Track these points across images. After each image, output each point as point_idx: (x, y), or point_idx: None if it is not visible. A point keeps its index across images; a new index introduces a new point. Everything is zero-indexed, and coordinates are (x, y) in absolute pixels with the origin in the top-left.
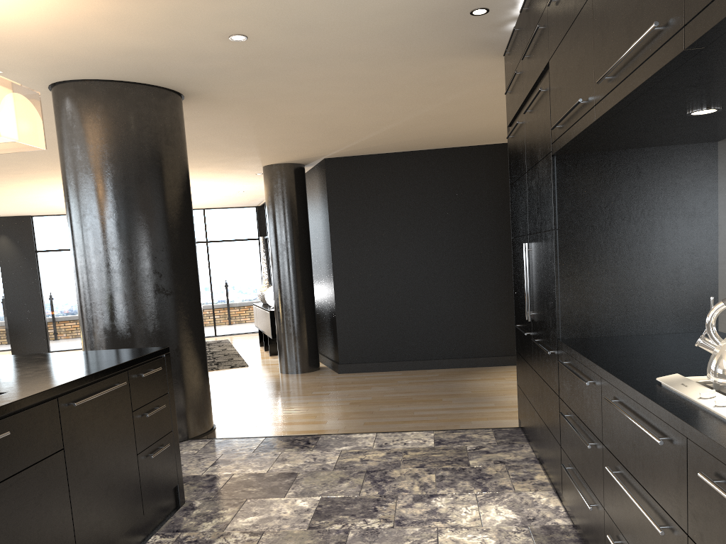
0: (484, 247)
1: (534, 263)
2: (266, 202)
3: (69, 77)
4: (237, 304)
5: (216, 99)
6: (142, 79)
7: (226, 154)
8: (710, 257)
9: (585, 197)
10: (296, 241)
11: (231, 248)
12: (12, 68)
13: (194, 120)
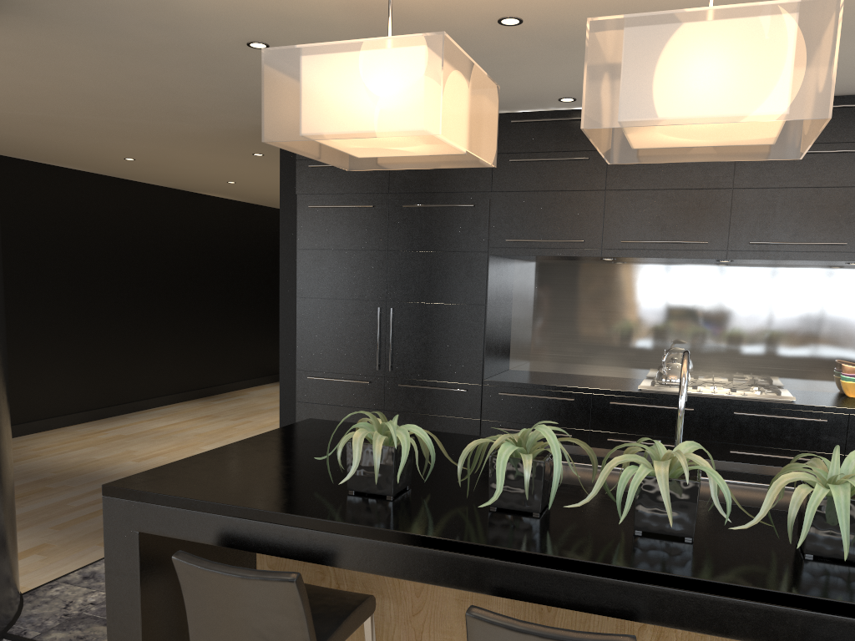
0: None
1: (409, 325)
2: None
3: None
4: None
5: None
6: None
7: None
8: (510, 326)
9: (493, 285)
10: None
11: None
12: None
13: None
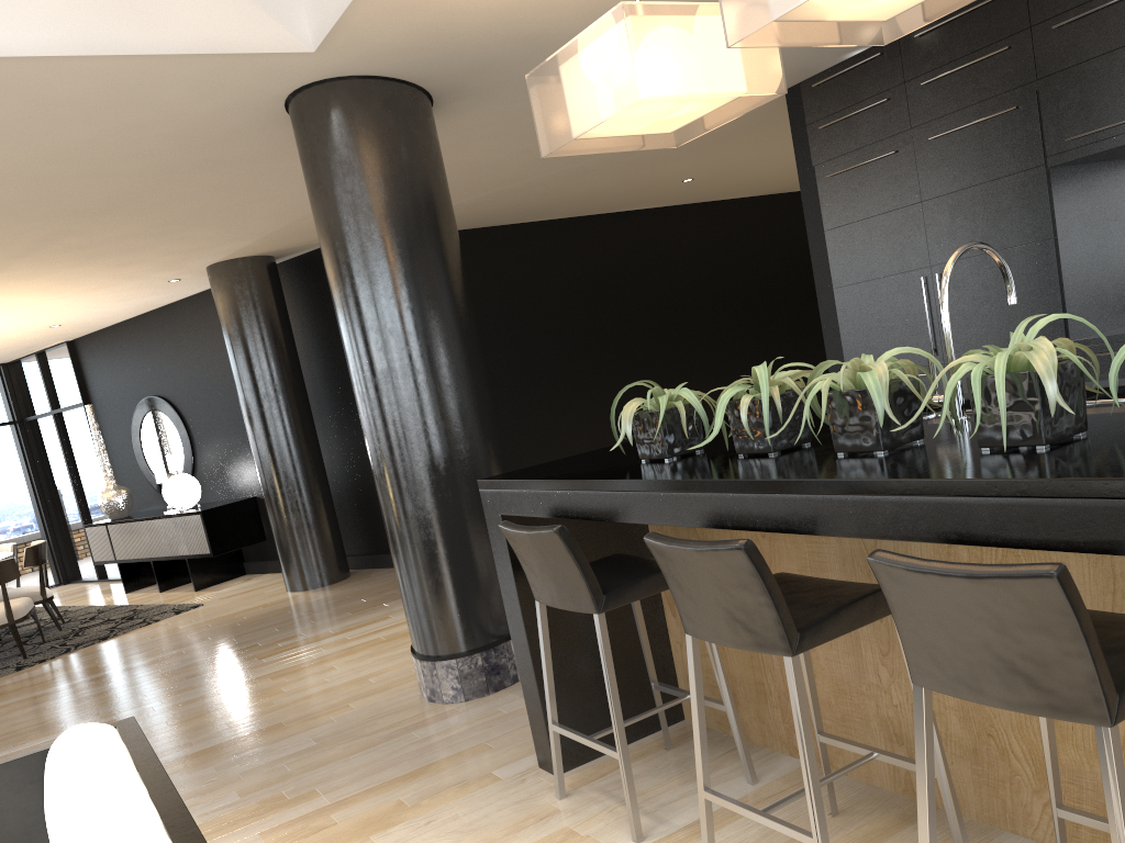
0: (555, 356)
1: (962, 290)
2: (228, 320)
3: (370, 70)
4: None
5: (440, 126)
6: (439, 84)
7: (224, 234)
8: None
9: (1069, 206)
10: (294, 378)
11: None
12: (343, 46)
13: None
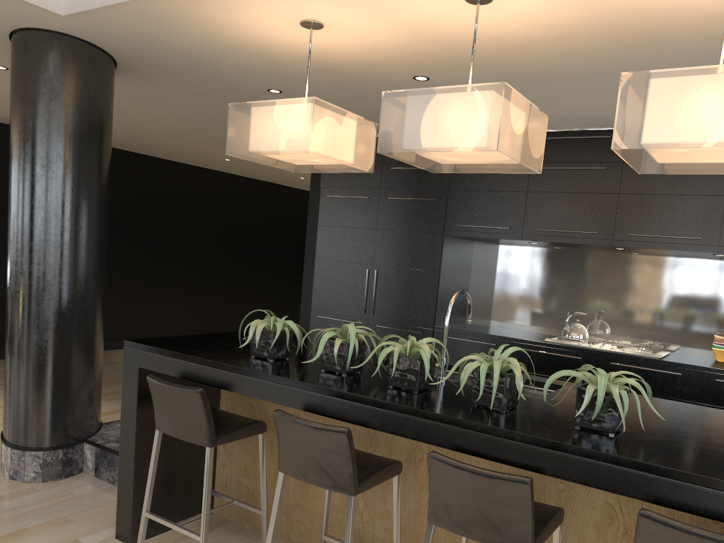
0: (109, 241)
1: (387, 283)
2: None
3: (90, 39)
4: None
5: None
6: (128, 62)
7: None
8: (467, 290)
9: (448, 257)
10: None
11: None
12: (86, 21)
13: None
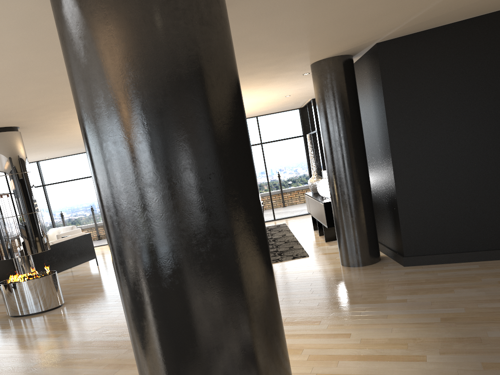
0: None
1: None
2: (316, 100)
3: None
4: (289, 193)
5: None
6: None
7: (275, 53)
8: None
9: None
10: (349, 136)
11: (281, 147)
12: None
13: (238, 4)
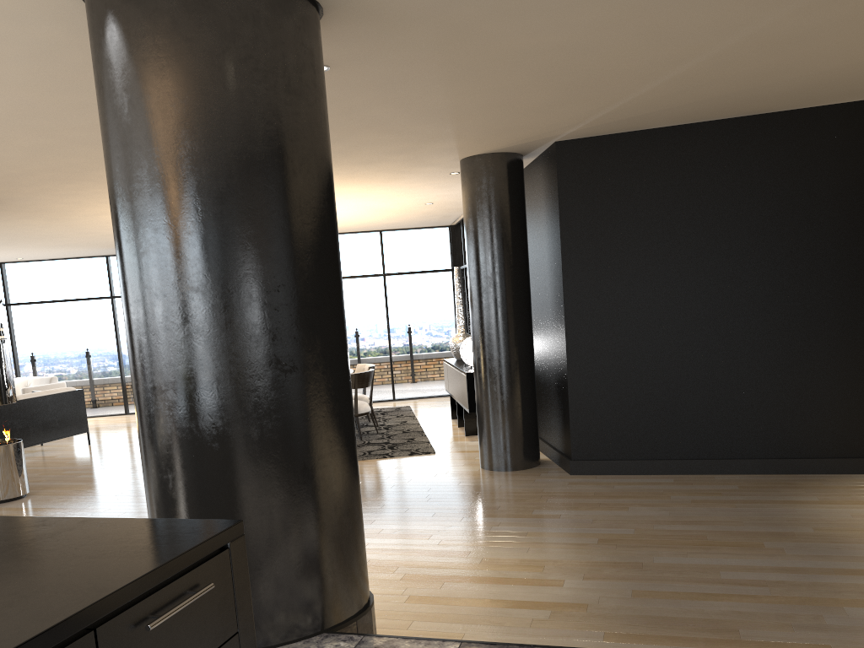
0: (821, 277)
1: None
2: (464, 213)
3: None
4: (422, 358)
5: (380, 13)
6: None
7: (405, 137)
8: None
9: None
10: (508, 272)
11: (415, 283)
12: None
13: (348, 67)
